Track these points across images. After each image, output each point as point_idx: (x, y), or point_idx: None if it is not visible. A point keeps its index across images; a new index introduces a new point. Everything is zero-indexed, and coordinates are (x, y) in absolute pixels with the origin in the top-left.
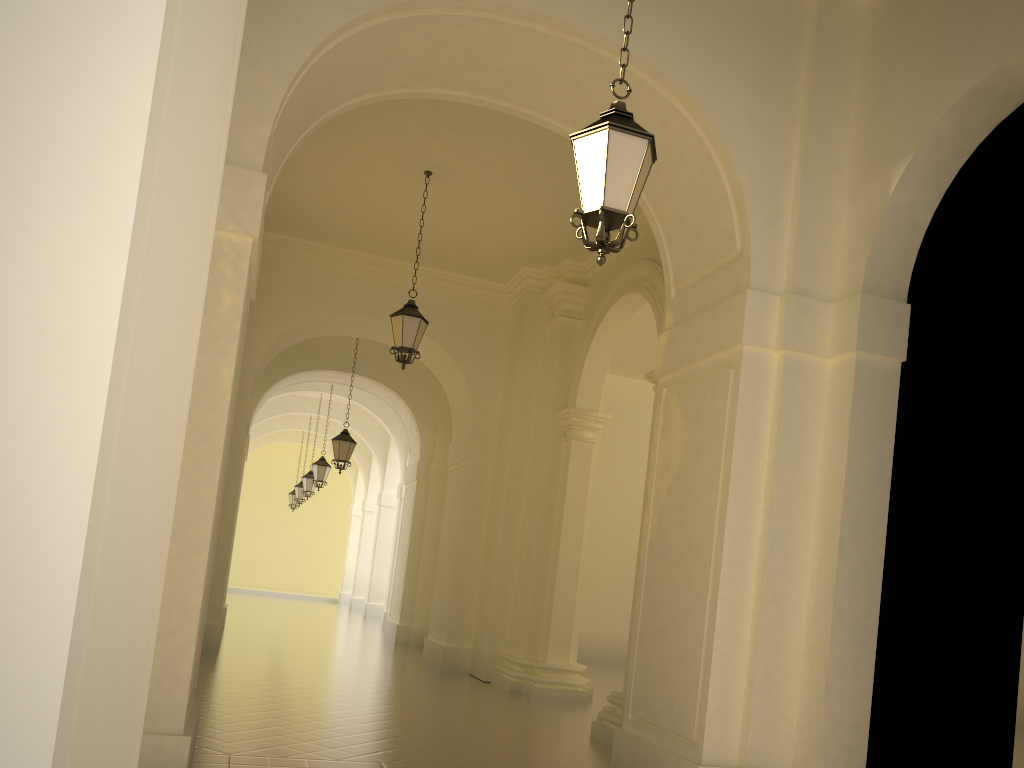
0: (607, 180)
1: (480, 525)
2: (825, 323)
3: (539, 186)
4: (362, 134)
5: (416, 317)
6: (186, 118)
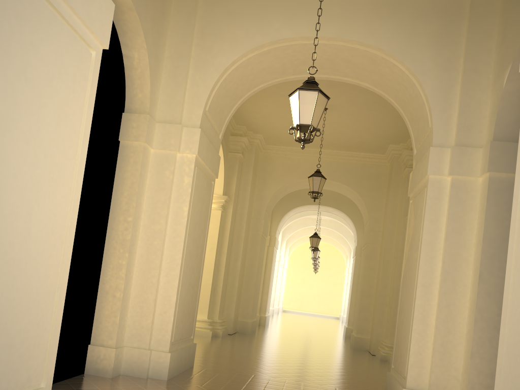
0: (300, 112)
1: (373, 276)
2: (476, 159)
3: (379, 106)
4: None
5: (319, 177)
6: (4, 140)
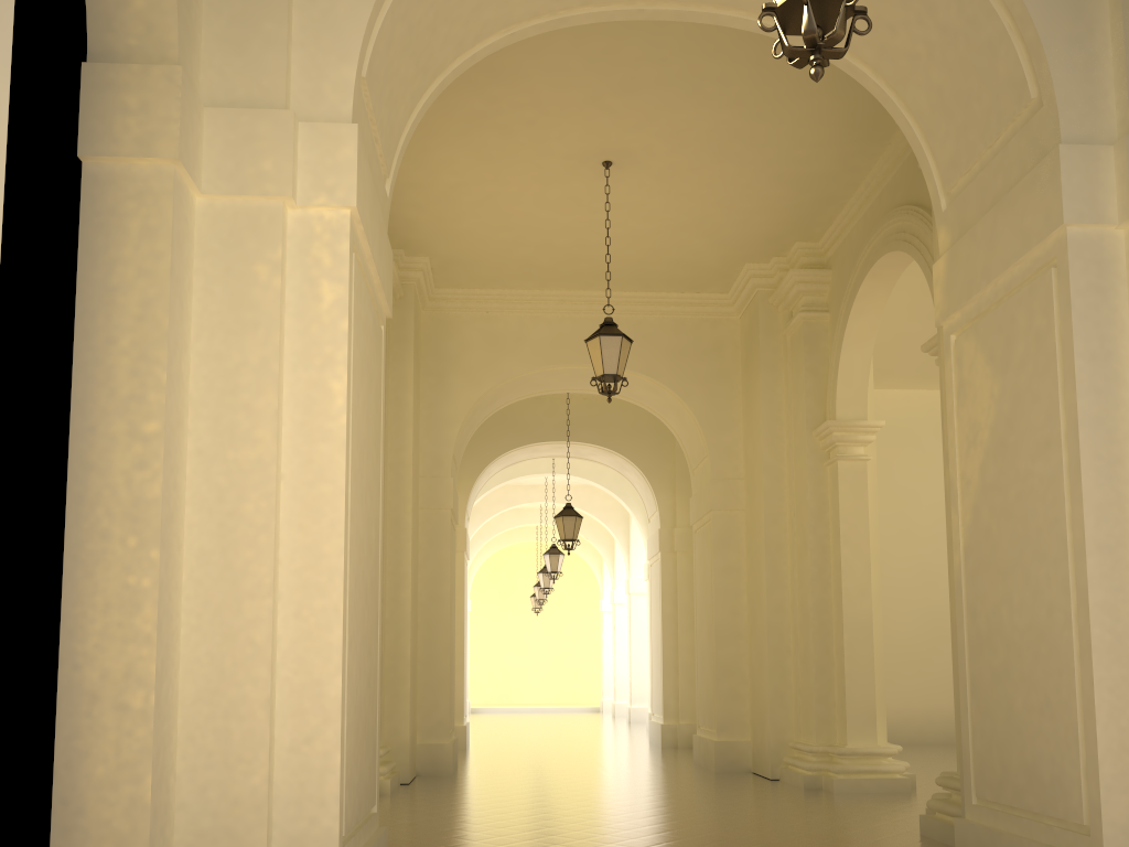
0: None
1: (739, 588)
2: None
3: (745, 146)
4: (520, 131)
5: (616, 335)
6: None
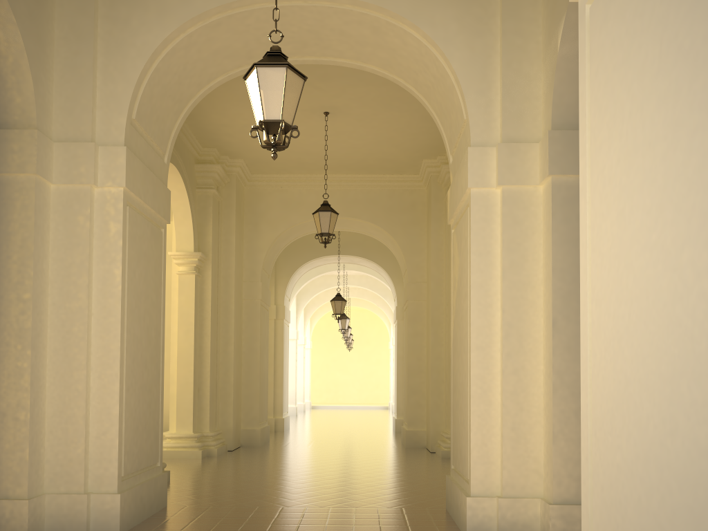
0: (263, 102)
1: (422, 344)
2: (533, 159)
3: (400, 103)
4: None
5: (327, 211)
6: None
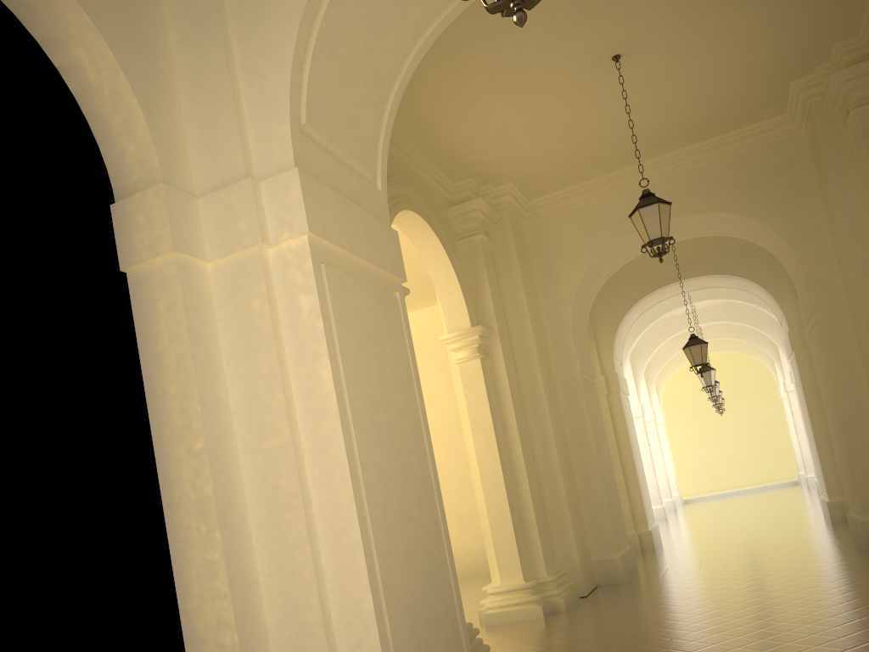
0: None
1: (856, 378)
2: None
3: None
4: (531, 65)
5: (652, 204)
6: None
